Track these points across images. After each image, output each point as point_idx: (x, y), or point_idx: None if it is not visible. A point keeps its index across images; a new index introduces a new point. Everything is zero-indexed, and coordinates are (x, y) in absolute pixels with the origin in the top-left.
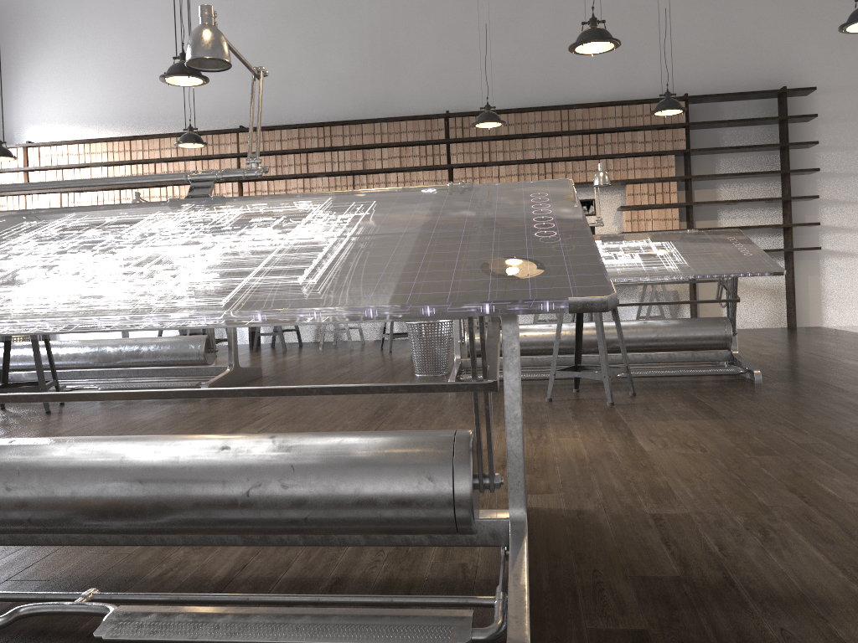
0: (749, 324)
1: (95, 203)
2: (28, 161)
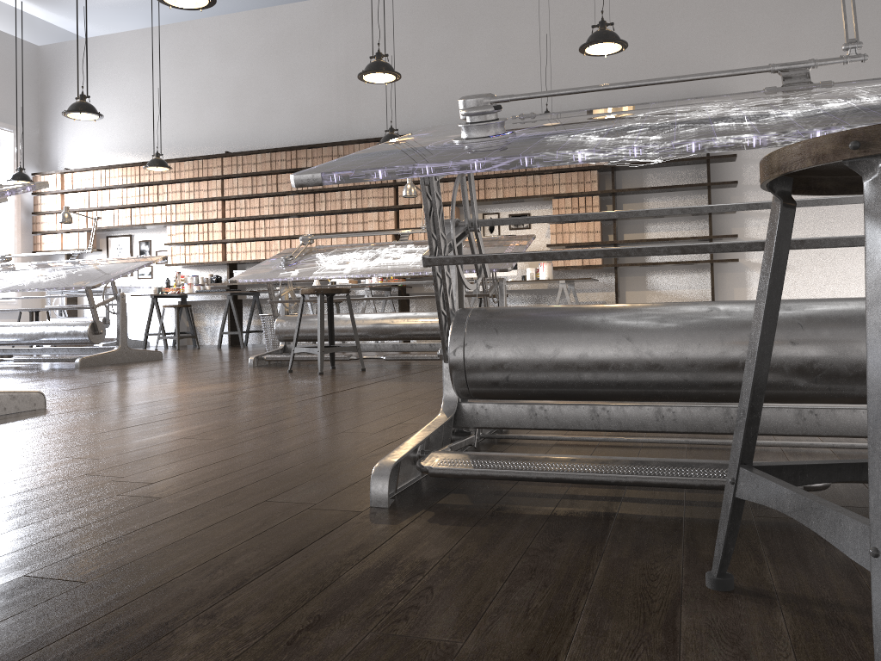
0: None
1: (112, 219)
2: (64, 184)
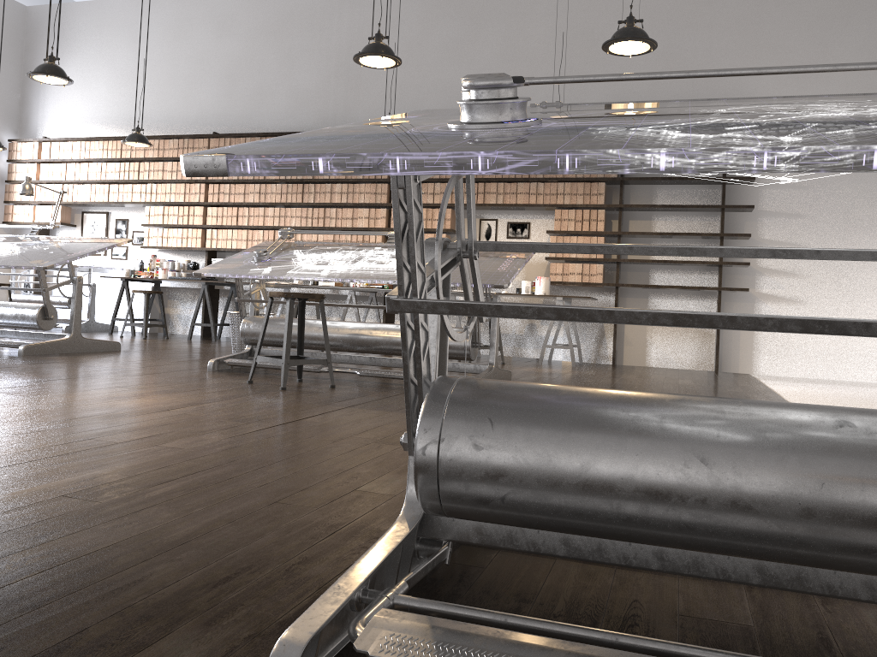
0: (674, 364)
1: (89, 194)
2: (42, 154)
